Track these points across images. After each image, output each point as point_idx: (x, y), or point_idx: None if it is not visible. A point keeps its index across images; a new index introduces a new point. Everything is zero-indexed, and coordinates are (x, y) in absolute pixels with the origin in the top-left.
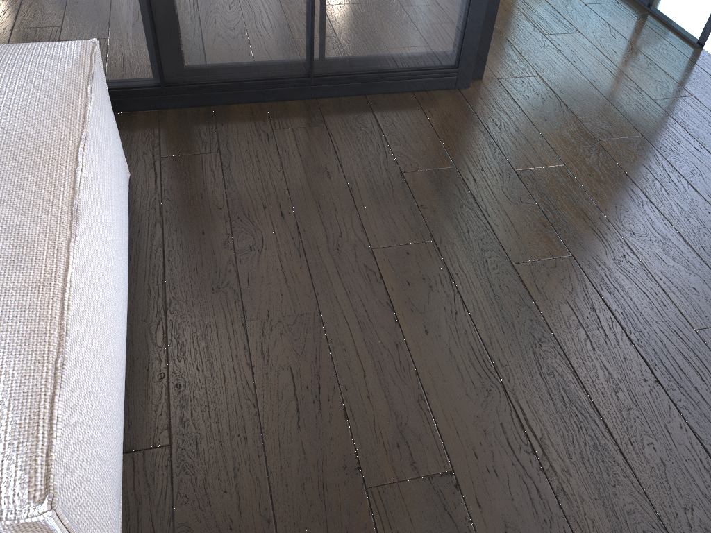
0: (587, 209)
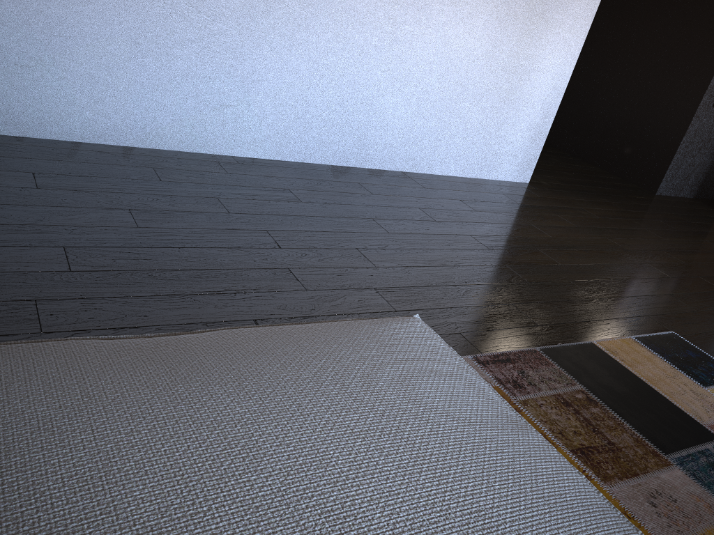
0: (5, 228)
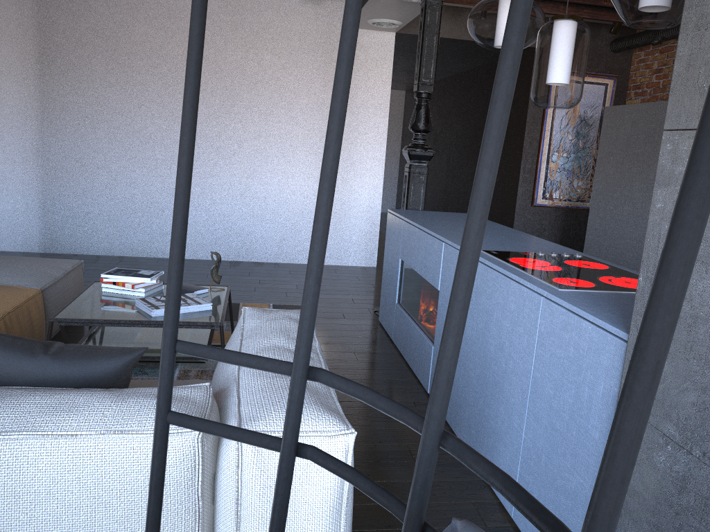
0: None
